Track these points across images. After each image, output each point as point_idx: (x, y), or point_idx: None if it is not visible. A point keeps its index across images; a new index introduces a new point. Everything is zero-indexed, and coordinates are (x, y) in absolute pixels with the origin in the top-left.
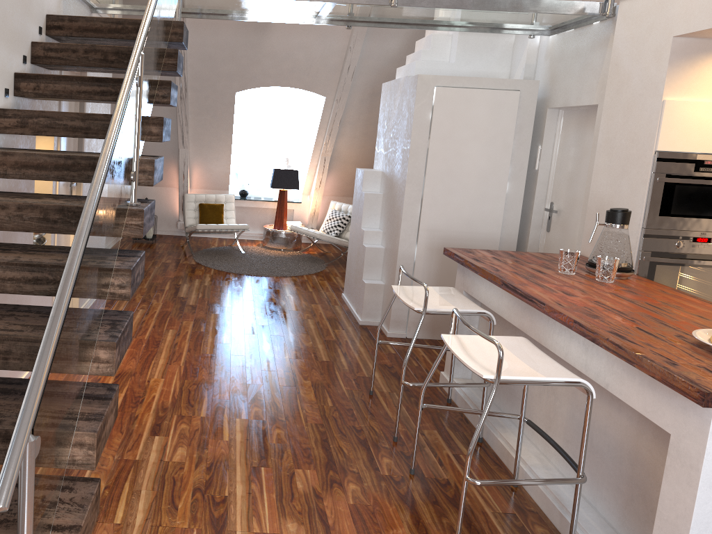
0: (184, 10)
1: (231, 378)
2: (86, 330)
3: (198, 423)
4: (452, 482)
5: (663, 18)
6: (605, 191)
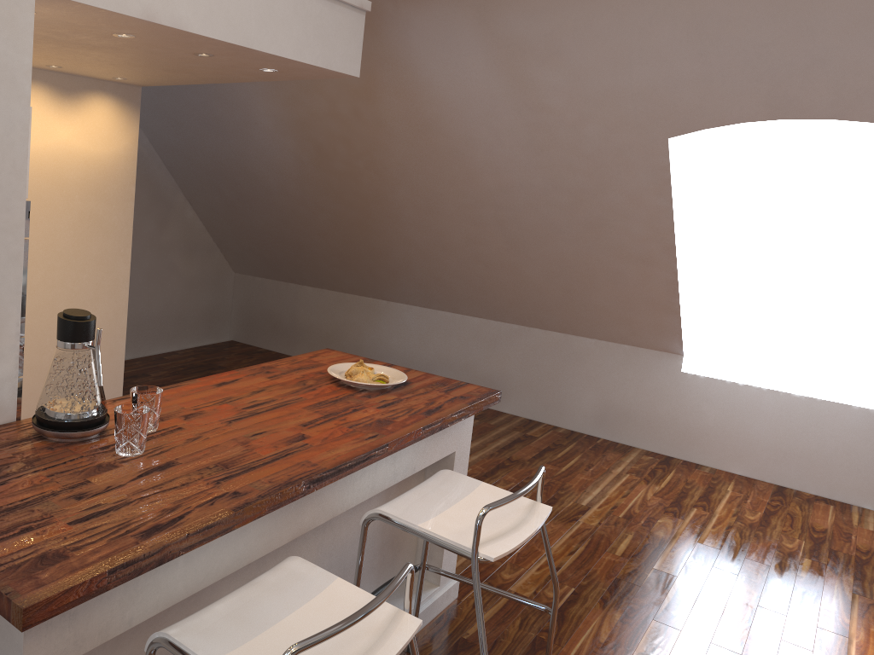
0: None
1: None
2: None
3: None
4: None
5: None
6: None
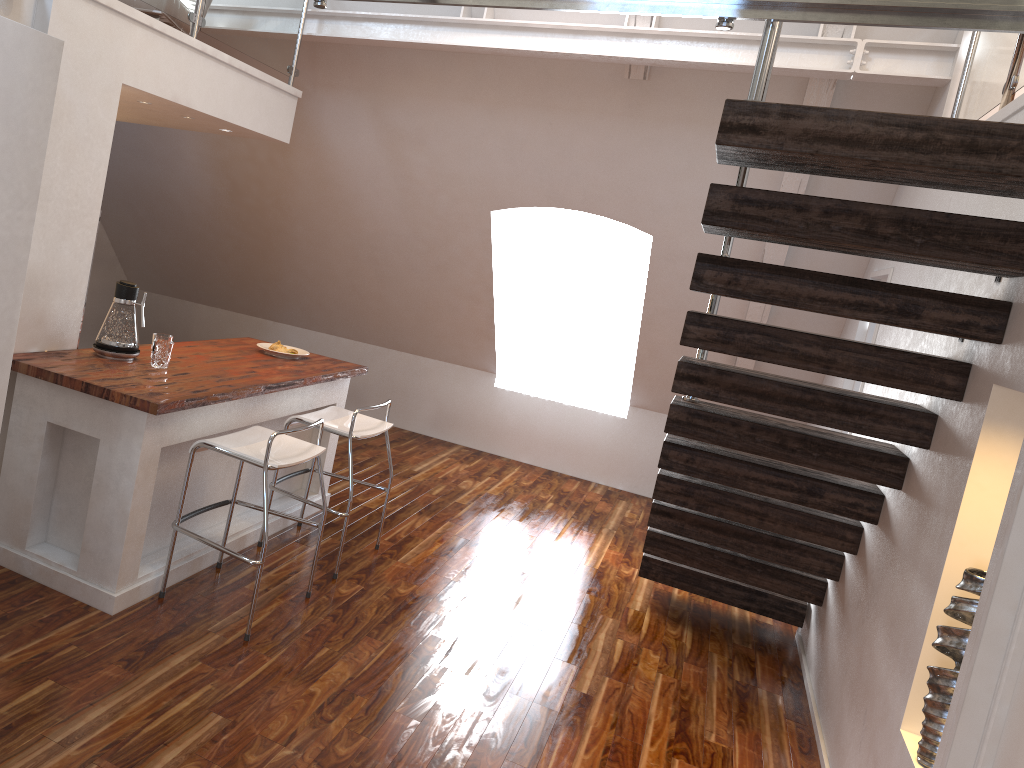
0: None
1: (441, 741)
2: None
3: (527, 689)
4: (309, 563)
5: (113, 54)
6: (39, 259)
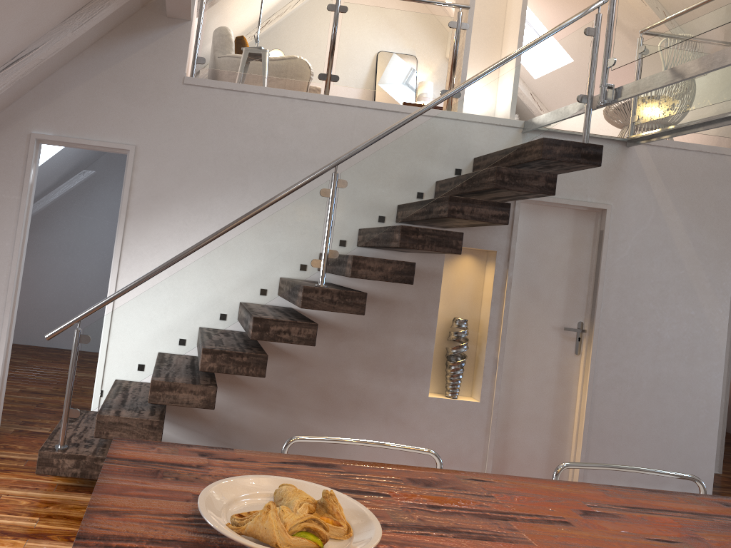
0: (709, 119)
1: None
2: (174, 325)
3: None
4: None
5: None
6: None
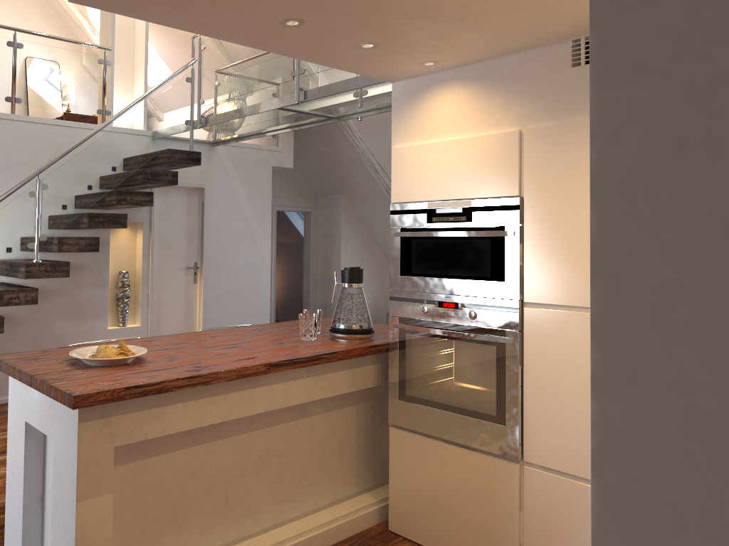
0: (253, 133)
1: None
2: None
3: None
4: None
5: None
6: None
